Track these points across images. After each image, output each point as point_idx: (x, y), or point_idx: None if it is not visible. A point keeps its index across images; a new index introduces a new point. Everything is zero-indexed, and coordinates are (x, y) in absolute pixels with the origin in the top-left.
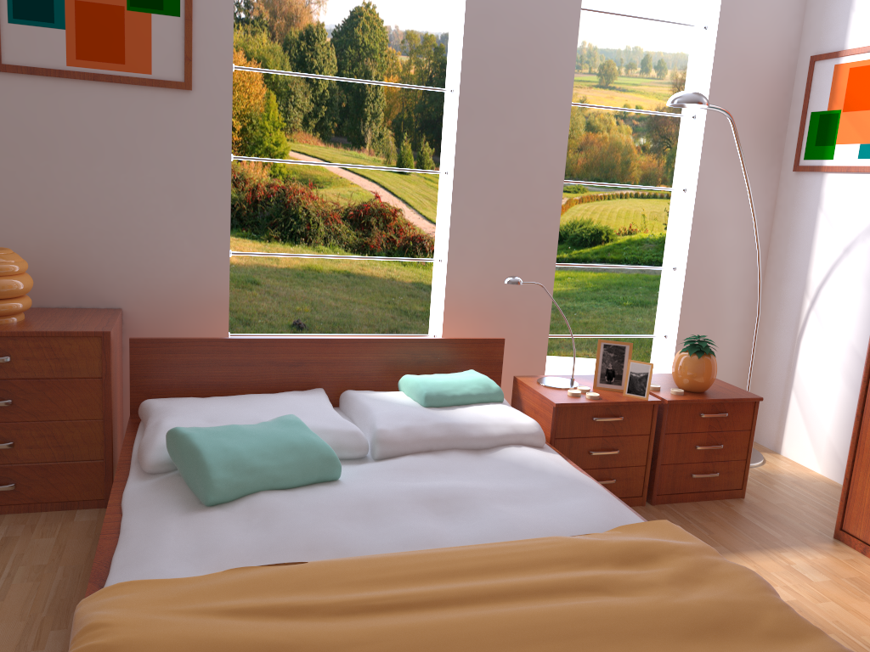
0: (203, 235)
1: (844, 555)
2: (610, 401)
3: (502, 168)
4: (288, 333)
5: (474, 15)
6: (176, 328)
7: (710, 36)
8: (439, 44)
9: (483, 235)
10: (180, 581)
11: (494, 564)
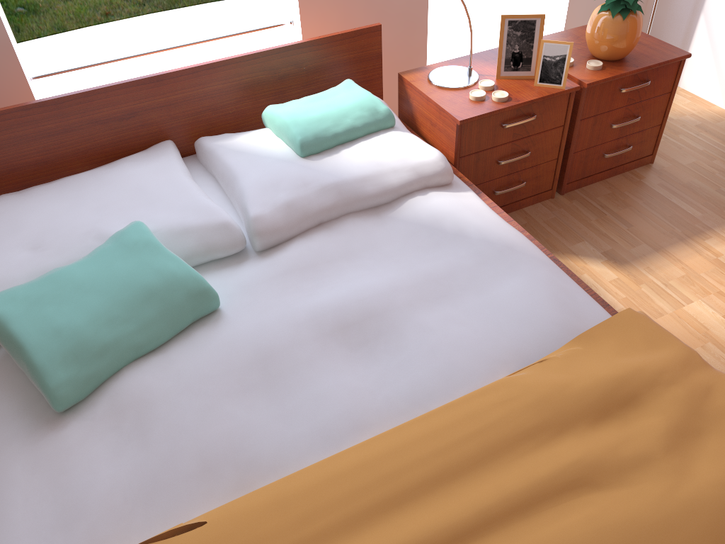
0: None
1: None
2: (522, 101)
3: None
4: (119, 0)
5: None
6: None
7: None
8: None
9: None
10: None
11: (446, 465)
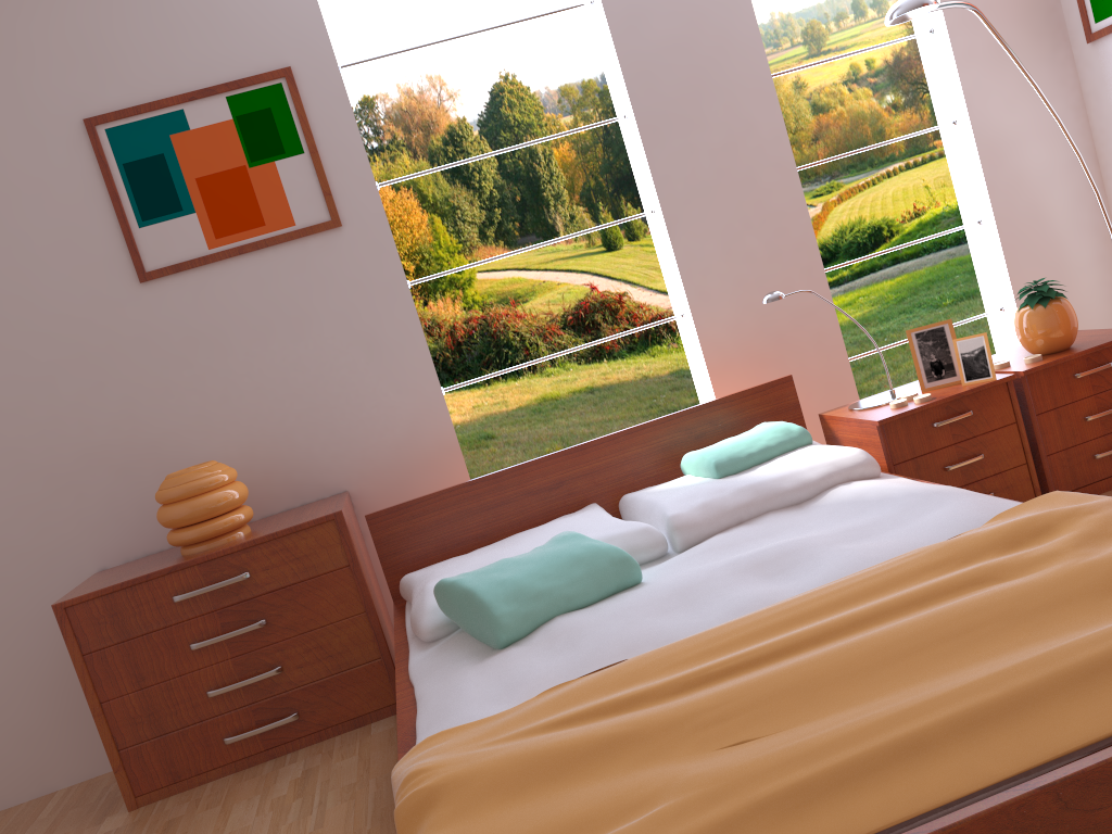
0: (406, 379)
1: None
2: (947, 396)
3: (716, 180)
4: None
5: (619, 21)
6: (412, 494)
7: None
8: (602, 87)
9: (723, 266)
10: (492, 717)
11: (847, 594)
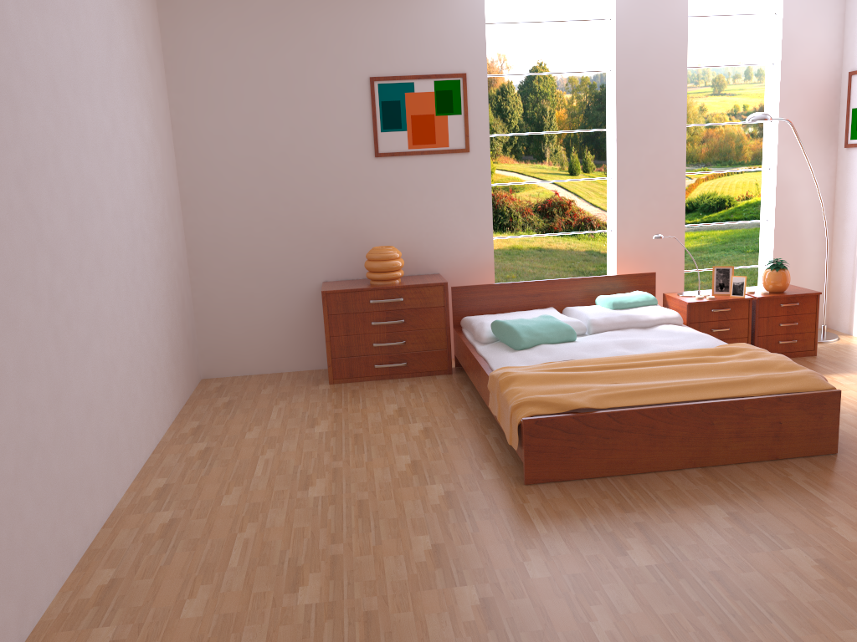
0: (478, 229)
1: None
2: (721, 299)
3: (645, 171)
4: None
5: (621, 85)
6: (467, 282)
7: (776, 69)
8: (592, 82)
9: (637, 212)
10: (525, 366)
11: (657, 356)
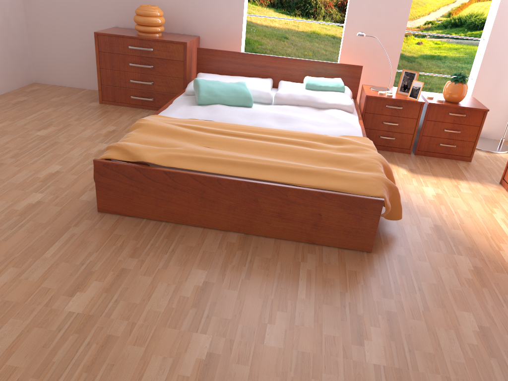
0: (233, 5)
1: (494, 189)
2: (396, 98)
3: None
4: None
5: None
6: (220, 47)
7: None
8: None
9: (366, 12)
10: (173, 118)
11: (277, 133)
